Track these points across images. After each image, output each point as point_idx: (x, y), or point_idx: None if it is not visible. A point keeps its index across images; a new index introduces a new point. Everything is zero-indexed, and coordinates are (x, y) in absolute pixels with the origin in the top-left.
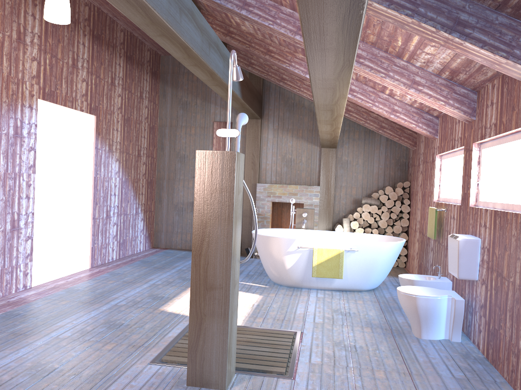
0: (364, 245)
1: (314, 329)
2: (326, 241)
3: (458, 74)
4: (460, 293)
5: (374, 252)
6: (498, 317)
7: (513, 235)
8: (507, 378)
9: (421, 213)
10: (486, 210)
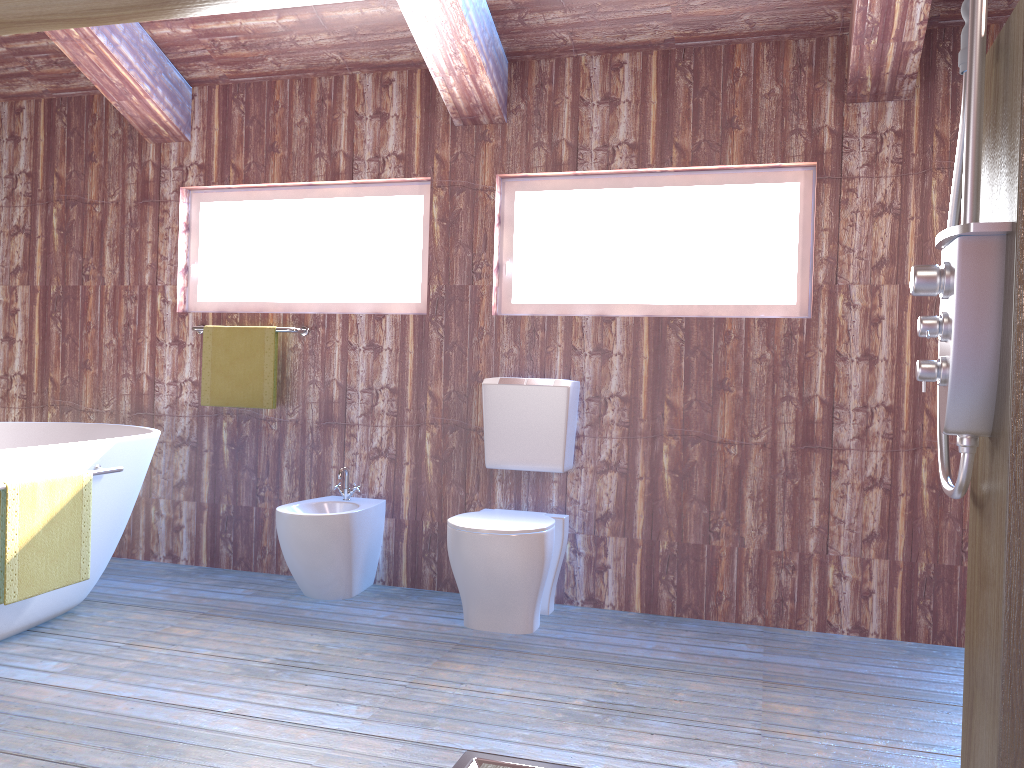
0: (125, 448)
1: (448, 730)
2: (39, 452)
3: (553, 10)
4: (456, 514)
5: (136, 469)
6: (703, 519)
7: (756, 360)
8: (757, 619)
9: (38, 351)
10: (606, 321)
